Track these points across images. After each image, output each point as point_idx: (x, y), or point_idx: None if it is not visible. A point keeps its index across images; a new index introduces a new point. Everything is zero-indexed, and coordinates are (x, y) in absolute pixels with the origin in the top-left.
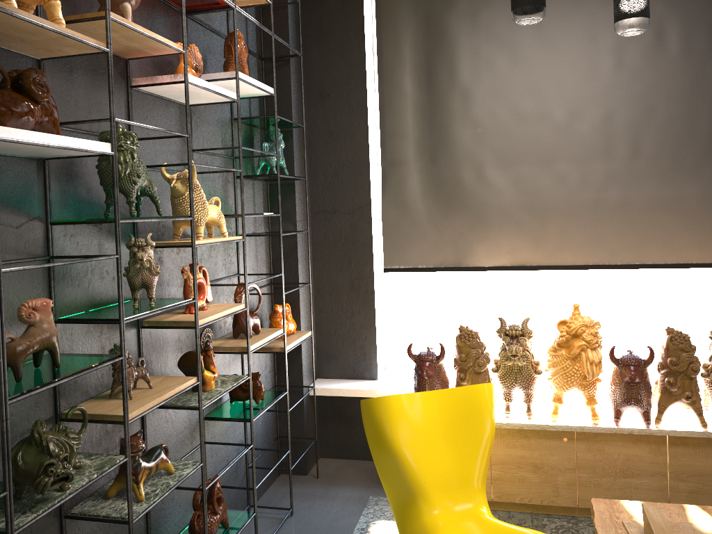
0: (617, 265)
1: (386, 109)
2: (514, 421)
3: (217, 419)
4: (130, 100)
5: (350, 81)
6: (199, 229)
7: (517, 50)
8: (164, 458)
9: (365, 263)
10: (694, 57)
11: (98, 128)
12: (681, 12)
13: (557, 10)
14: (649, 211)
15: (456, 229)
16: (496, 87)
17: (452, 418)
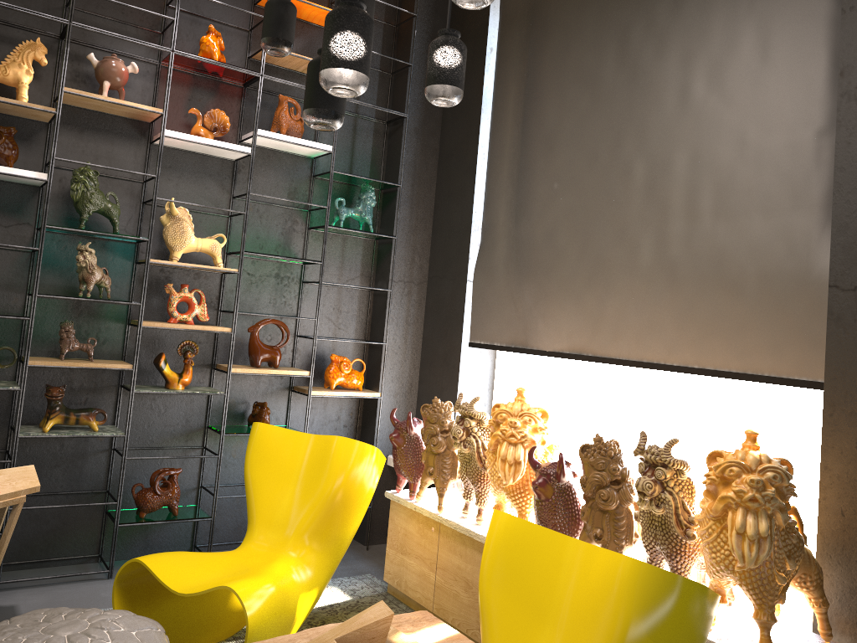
0: (672, 366)
1: (490, 167)
2: (457, 520)
3: (212, 429)
4: (148, 153)
5: (468, 139)
6: (175, 253)
7: (599, 86)
8: (89, 416)
9: (456, 335)
10: (790, 65)
11: (105, 171)
12: (778, 5)
13: (641, 31)
14: (715, 291)
15: (526, 303)
16: (576, 134)
17: (311, 464)
